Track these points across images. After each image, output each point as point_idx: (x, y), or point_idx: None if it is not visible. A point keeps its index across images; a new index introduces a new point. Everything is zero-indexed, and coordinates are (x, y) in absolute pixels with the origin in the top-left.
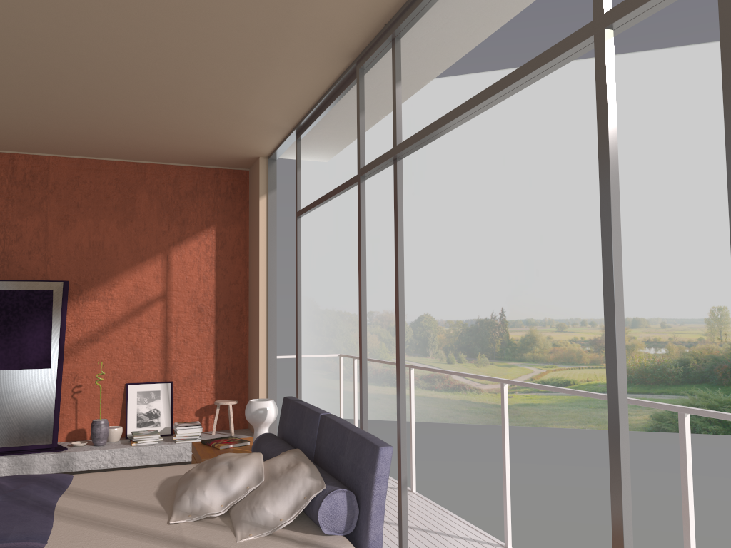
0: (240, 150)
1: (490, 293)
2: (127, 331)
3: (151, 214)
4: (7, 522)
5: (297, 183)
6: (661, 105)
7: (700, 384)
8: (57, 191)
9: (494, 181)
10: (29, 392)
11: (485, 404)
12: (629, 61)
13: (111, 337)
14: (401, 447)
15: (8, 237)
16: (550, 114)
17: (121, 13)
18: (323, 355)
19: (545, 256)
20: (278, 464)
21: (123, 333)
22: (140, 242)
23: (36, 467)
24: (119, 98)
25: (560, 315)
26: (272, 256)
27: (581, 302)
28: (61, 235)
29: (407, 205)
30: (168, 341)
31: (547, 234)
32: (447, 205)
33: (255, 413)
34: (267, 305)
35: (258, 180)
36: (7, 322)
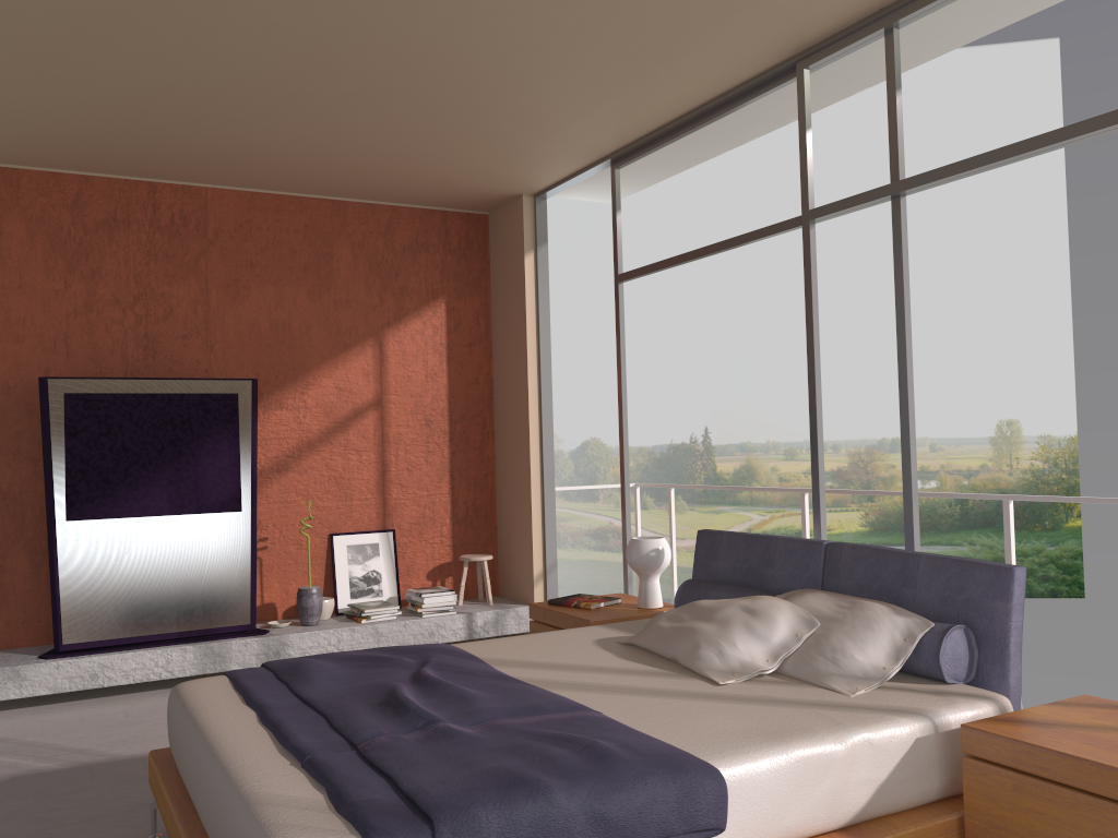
0: (505, 183)
1: (689, 406)
2: (328, 455)
3: (356, 279)
4: (504, 694)
5: (616, 232)
6: (930, 133)
7: (983, 530)
8: (220, 242)
9: (692, 240)
10: (213, 548)
11: (682, 568)
12: None
13: (305, 464)
14: None
15: (153, 312)
16: (774, 142)
17: None
18: (614, 485)
19: (767, 351)
20: (817, 605)
21: (323, 459)
22: (342, 322)
23: (233, 659)
24: (406, 100)
25: (789, 437)
26: (544, 341)
27: None
28: (229, 311)
29: (562, 276)
30: (385, 470)
31: (771, 318)
32: None
33: (649, 555)
34: (539, 413)
35: (519, 230)
36: (175, 443)
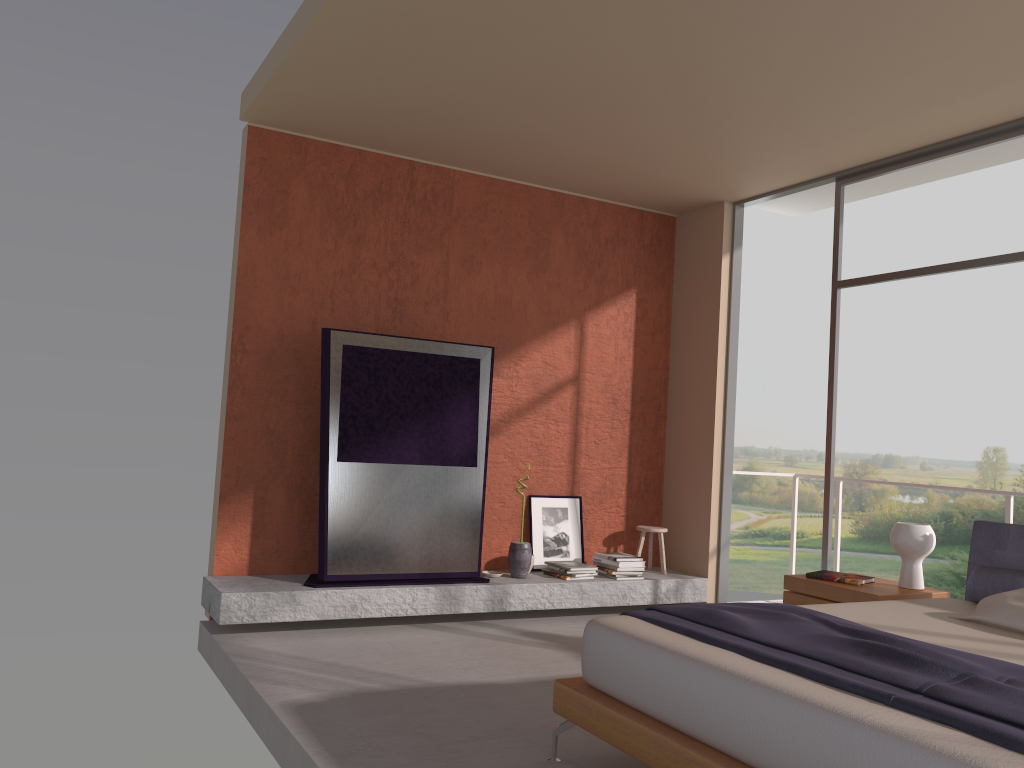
0: (719, 189)
1: None
2: (532, 423)
3: (566, 264)
4: (958, 655)
5: (838, 242)
6: (941, 180)
7: (964, 546)
8: (461, 220)
9: None
10: (452, 499)
11: None
12: None
13: (513, 429)
14: None
15: (402, 278)
16: None
17: (942, 5)
18: (778, 474)
19: (776, 365)
20: None
21: (528, 426)
22: (553, 302)
23: (465, 603)
24: (711, 106)
25: (790, 445)
26: (733, 336)
27: (819, 430)
28: (464, 283)
29: None
30: (577, 441)
31: (781, 335)
32: None
33: (920, 540)
34: (723, 401)
35: (716, 233)
36: (428, 399)
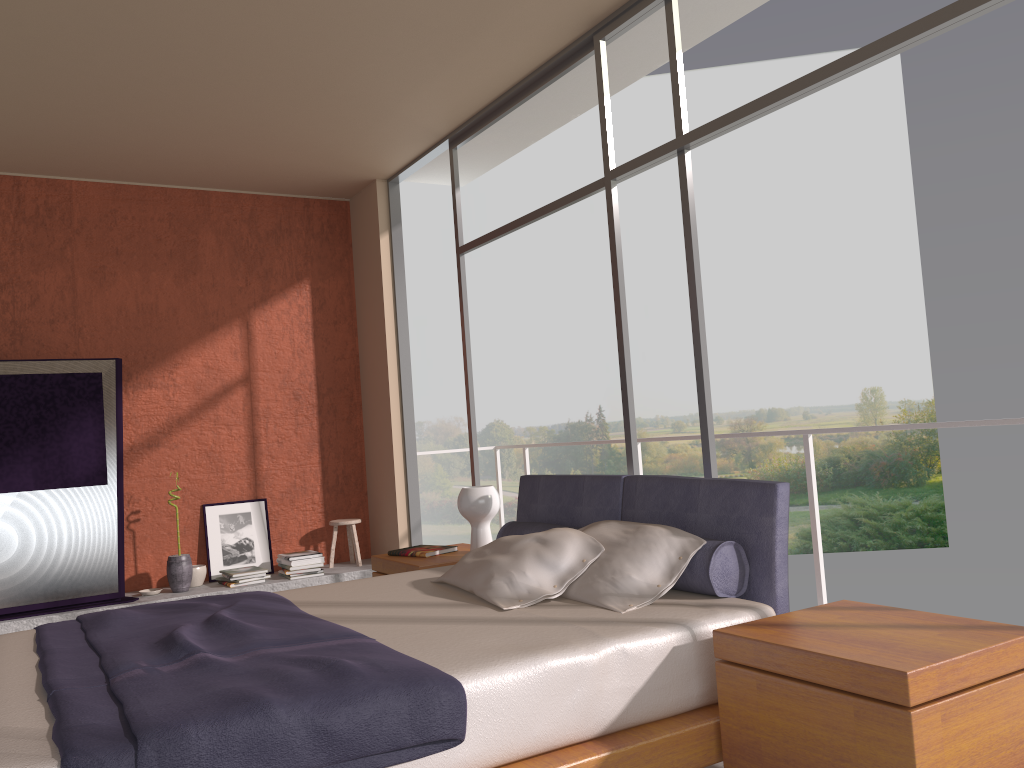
0: (356, 168)
1: (583, 387)
2: (199, 430)
3: (221, 263)
4: (288, 628)
5: (456, 208)
6: (789, 132)
7: (855, 489)
8: (86, 232)
9: (580, 236)
10: (80, 521)
11: None
12: (747, 74)
13: (176, 439)
14: None
15: (19, 299)
16: (650, 144)
17: None
18: None
19: (652, 334)
20: (606, 532)
21: (194, 434)
22: (209, 304)
23: None
24: (237, 84)
25: (675, 411)
26: (402, 316)
27: None
28: (96, 296)
29: None
30: (256, 442)
31: (654, 304)
32: (518, 270)
33: (477, 503)
34: (399, 382)
35: (374, 212)
36: (39, 421)
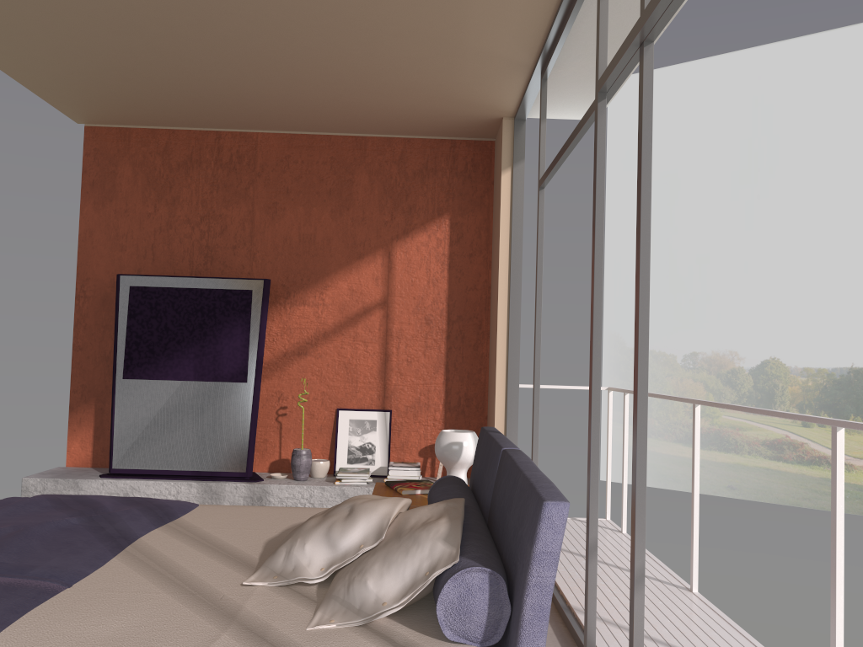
0: (475, 107)
1: None
2: (340, 344)
3: (371, 200)
4: (53, 552)
5: (540, 140)
6: None
7: None
8: (265, 174)
9: None
10: (223, 409)
11: (858, 486)
12: None
13: (321, 350)
14: (636, 514)
15: (213, 229)
16: None
17: None
18: (584, 387)
19: None
20: (416, 516)
21: (335, 347)
22: (358, 236)
23: (226, 498)
24: (300, 32)
25: None
26: (516, 250)
27: None
28: (268, 227)
29: (749, 213)
30: (387, 359)
31: None
32: (808, 211)
33: (446, 448)
34: (508, 315)
35: (500, 150)
36: (202, 326)
